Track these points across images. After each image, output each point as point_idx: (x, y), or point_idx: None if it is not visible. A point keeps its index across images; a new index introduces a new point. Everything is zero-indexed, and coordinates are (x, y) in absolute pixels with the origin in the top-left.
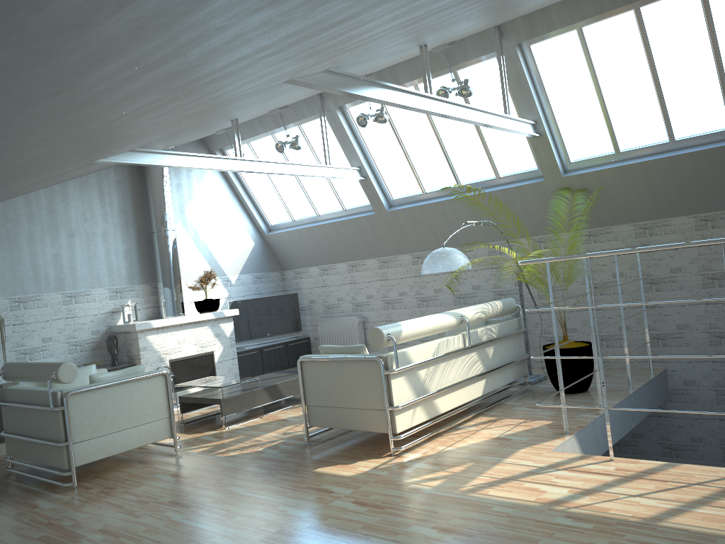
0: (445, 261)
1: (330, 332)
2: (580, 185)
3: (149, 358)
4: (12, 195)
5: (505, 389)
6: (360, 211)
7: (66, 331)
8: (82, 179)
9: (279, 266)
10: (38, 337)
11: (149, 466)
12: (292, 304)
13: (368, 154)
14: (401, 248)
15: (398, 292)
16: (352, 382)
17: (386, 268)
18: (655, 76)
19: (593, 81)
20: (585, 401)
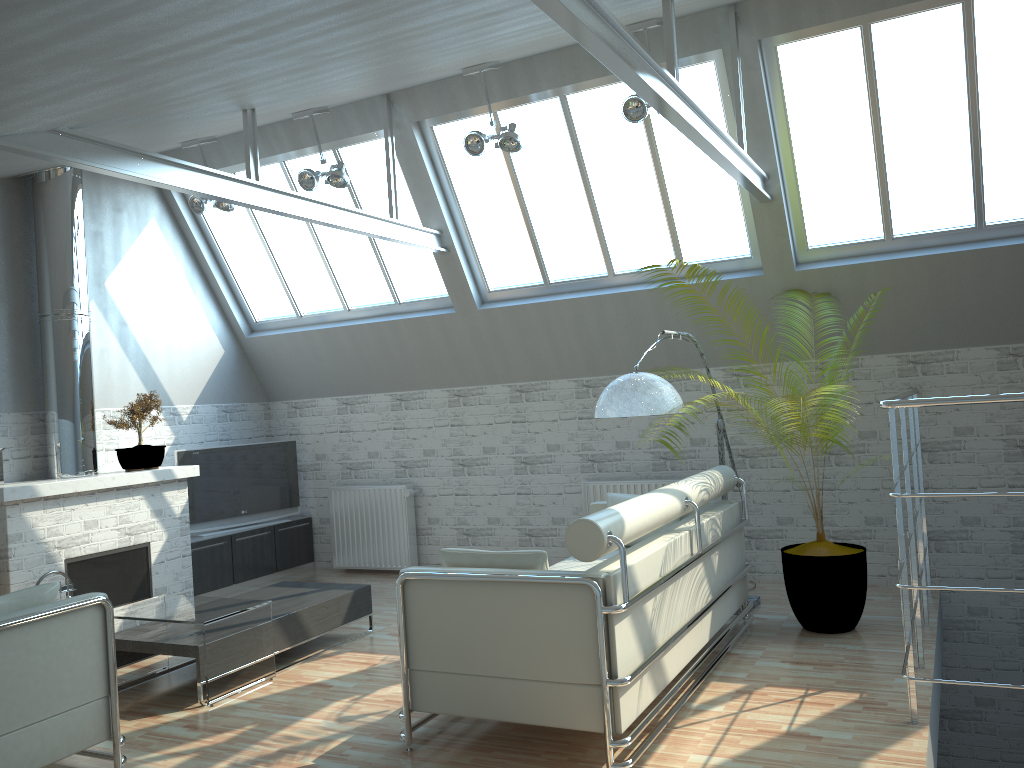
0: (648, 396)
1: (353, 511)
2: (821, 287)
3: (27, 555)
4: None
5: (732, 628)
6: (425, 307)
7: None
8: None
9: (262, 394)
10: None
11: None
12: (286, 461)
13: (457, 210)
14: (494, 373)
15: (481, 448)
16: (522, 626)
17: (462, 405)
18: (975, 118)
19: (873, 117)
20: (874, 651)
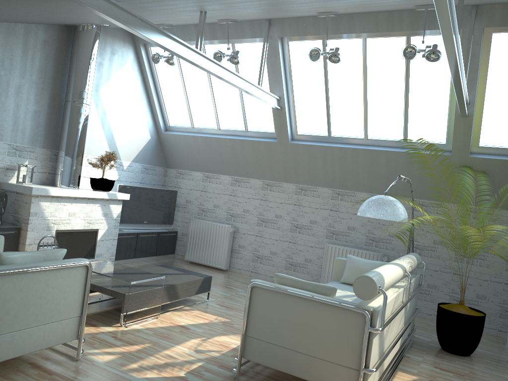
0: (392, 209)
1: (200, 233)
2: (481, 168)
3: (37, 224)
4: None
5: (408, 342)
6: (261, 136)
7: None
8: (10, 26)
9: (164, 163)
10: None
11: (47, 376)
12: (171, 200)
13: (290, 88)
14: (289, 177)
15: (274, 214)
16: (317, 327)
17: (268, 190)
18: None
19: None
20: (484, 371)
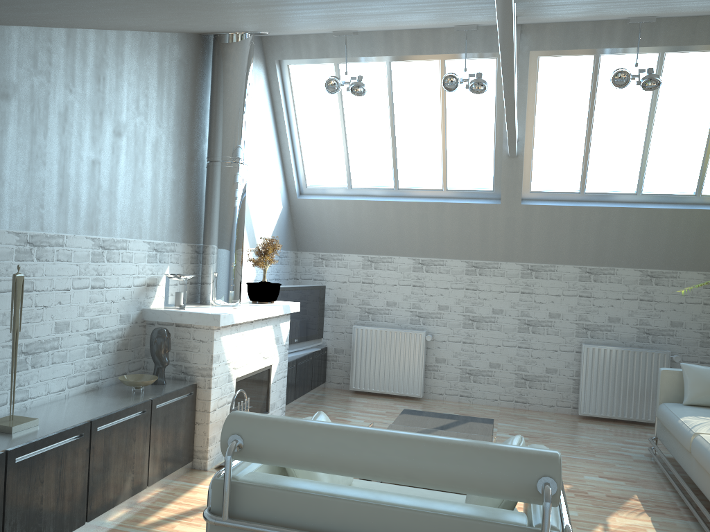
0: None
1: (374, 346)
2: None
3: (220, 374)
4: (151, 15)
5: None
6: (469, 196)
7: (89, 313)
8: (143, 37)
9: (295, 244)
10: (50, 321)
11: None
12: (320, 301)
13: (531, 126)
14: (512, 254)
15: (491, 309)
16: None
17: (478, 274)
18: None
19: None
20: None
